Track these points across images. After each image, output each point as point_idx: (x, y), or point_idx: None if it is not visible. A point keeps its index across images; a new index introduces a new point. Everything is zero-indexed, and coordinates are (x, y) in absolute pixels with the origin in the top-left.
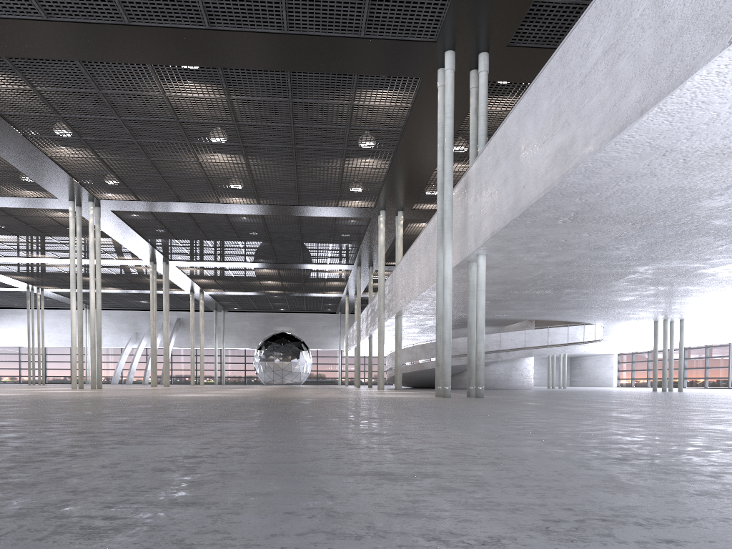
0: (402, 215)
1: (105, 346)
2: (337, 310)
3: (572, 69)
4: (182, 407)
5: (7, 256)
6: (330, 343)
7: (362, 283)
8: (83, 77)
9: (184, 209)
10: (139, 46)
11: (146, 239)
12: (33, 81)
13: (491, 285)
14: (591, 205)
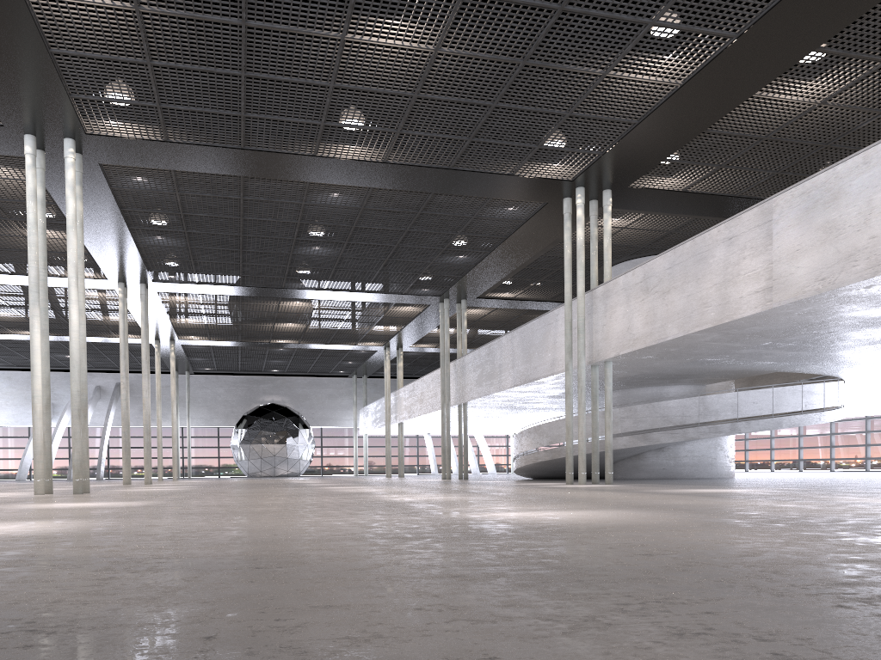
0: (610, 197)
1: (3, 424)
2: (353, 372)
3: None
4: None
5: None
6: (340, 418)
7: (426, 328)
8: None
9: (240, 168)
10: None
11: (133, 235)
12: None
13: None
14: None
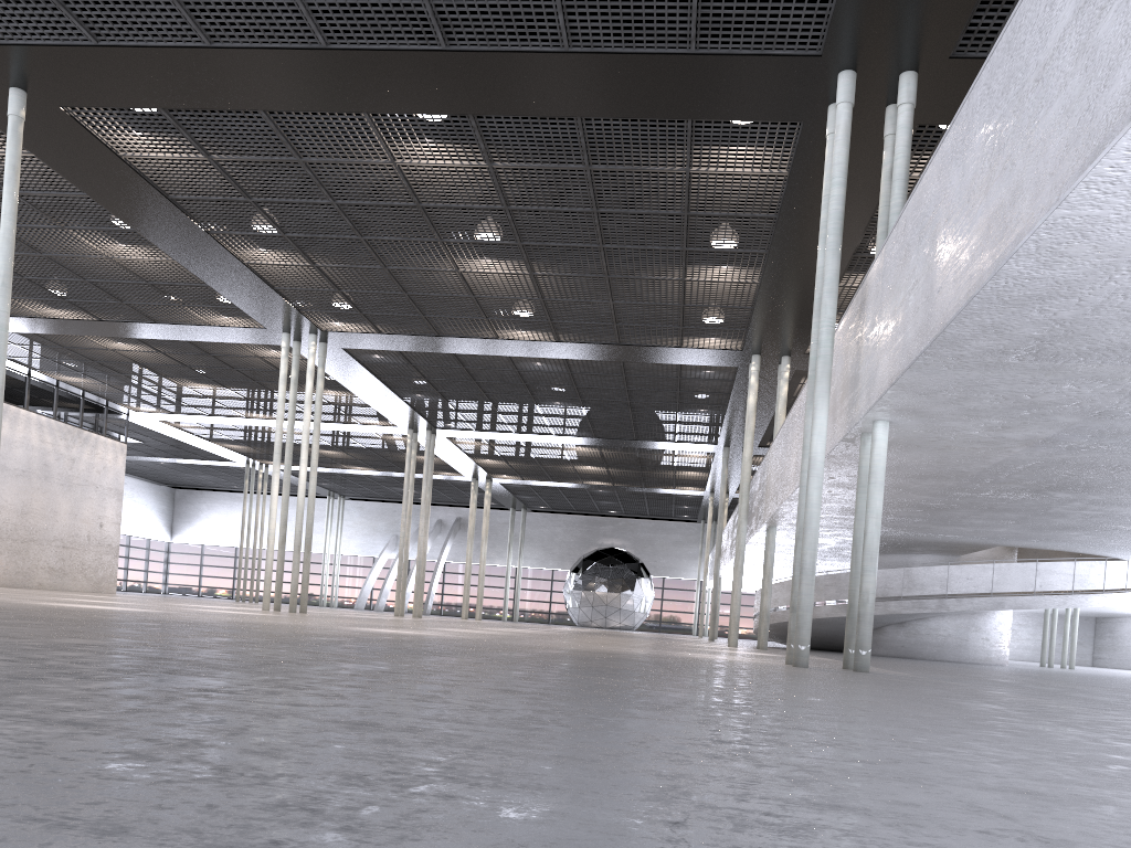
0: (787, 363)
1: (351, 553)
2: (699, 517)
3: (1024, 60)
4: (276, 645)
5: (213, 414)
6: (685, 568)
7: (734, 475)
8: (275, 137)
9: (446, 348)
10: (346, 83)
11: (398, 393)
12: (207, 146)
13: (915, 479)
14: (1067, 324)
